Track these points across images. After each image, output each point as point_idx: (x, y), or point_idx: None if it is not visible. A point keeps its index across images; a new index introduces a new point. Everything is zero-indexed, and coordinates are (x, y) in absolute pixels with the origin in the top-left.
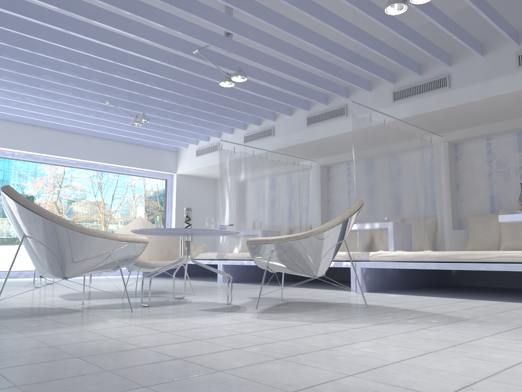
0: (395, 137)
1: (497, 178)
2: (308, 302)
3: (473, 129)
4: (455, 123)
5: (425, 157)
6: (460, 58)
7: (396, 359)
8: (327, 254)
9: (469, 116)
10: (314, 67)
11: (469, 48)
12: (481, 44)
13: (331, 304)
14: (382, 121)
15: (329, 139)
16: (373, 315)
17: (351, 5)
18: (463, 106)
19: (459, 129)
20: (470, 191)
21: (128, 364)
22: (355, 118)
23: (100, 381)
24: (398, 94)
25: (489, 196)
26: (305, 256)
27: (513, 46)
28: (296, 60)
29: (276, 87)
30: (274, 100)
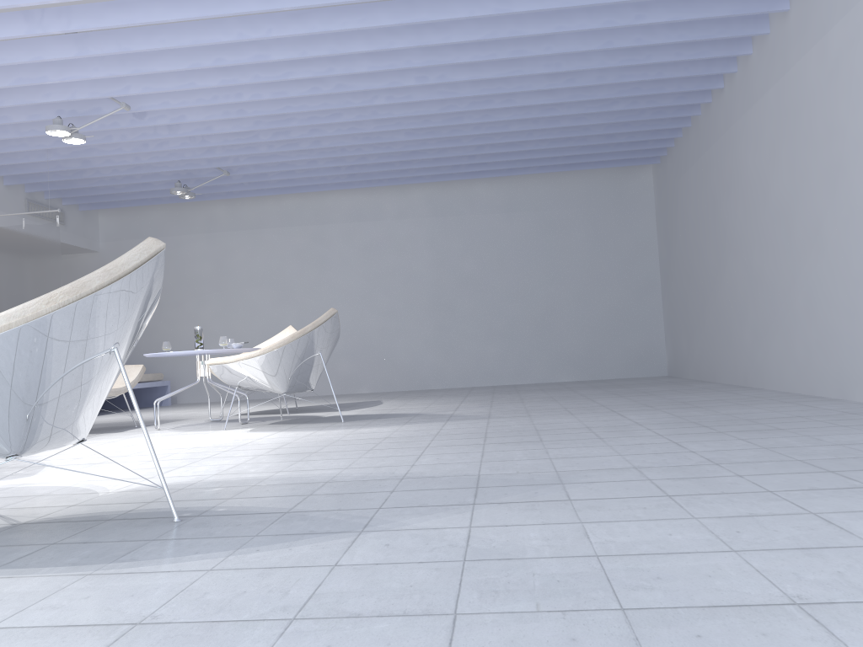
0: None
1: None
2: None
3: None
4: None
5: None
6: None
7: (208, 441)
8: None
9: None
10: None
11: None
12: None
13: None
14: None
15: None
16: None
17: None
18: None
19: None
20: None
21: (308, 447)
22: None
23: (345, 442)
24: None
25: None
26: None
27: None
28: None
29: None
30: None
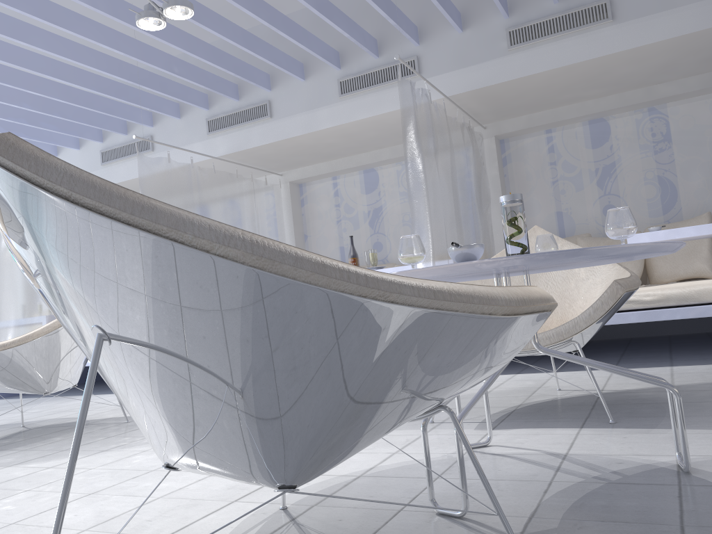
0: (211, 181)
1: (346, 225)
2: (58, 424)
3: (315, 166)
4: (291, 160)
5: (259, 204)
6: (281, 80)
7: (21, 518)
8: (61, 362)
9: (303, 152)
10: (83, 87)
11: (283, 70)
12: (301, 64)
13: (86, 423)
14: (197, 158)
15: (135, 182)
16: (114, 436)
17: (100, 11)
18: (289, 142)
19: (300, 167)
20: (319, 242)
21: None
22: (143, 159)
23: None
24: (214, 123)
25: (339, 248)
26: (23, 370)
27: (334, 70)
28: (52, 78)
29: (37, 112)
30: (42, 128)
